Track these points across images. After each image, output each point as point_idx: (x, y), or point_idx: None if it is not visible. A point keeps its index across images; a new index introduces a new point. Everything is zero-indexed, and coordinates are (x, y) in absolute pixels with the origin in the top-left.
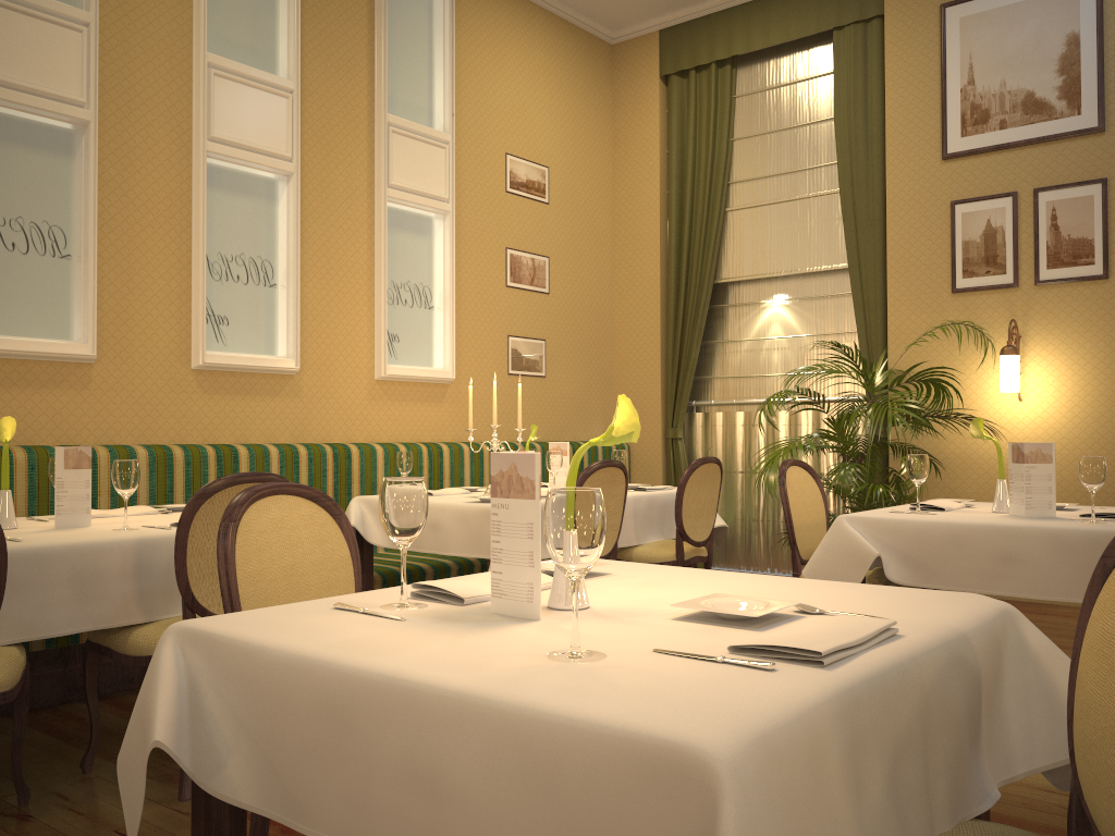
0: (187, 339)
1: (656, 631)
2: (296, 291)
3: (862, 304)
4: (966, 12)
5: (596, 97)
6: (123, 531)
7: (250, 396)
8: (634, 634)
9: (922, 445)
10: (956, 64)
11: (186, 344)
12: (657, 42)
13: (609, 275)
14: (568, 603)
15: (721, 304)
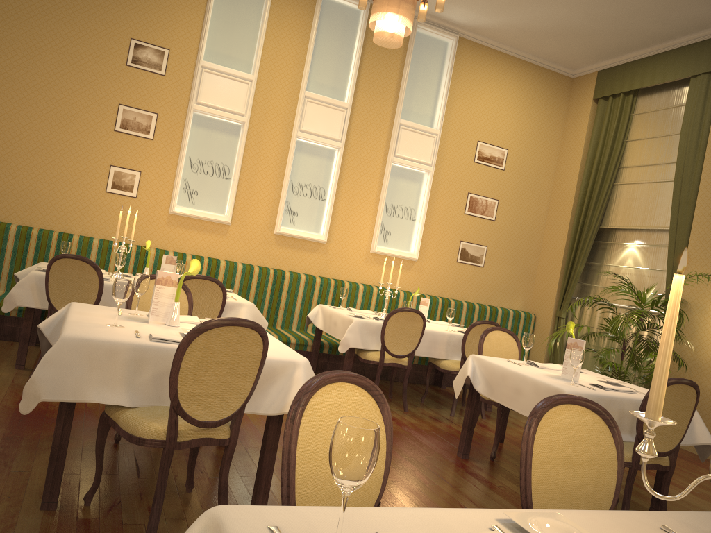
0: (274, 220)
1: (159, 331)
2: (332, 204)
3: (673, 253)
4: None
5: (553, 109)
6: None
7: (300, 250)
8: (152, 329)
9: (688, 350)
10: None
11: (273, 222)
12: (595, 78)
13: (544, 214)
14: (168, 323)
15: (603, 241)
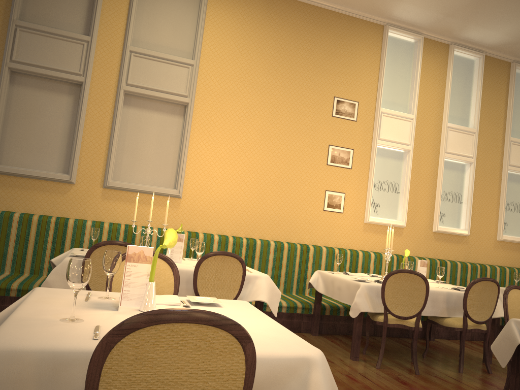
0: (432, 221)
1: None
2: (470, 205)
3: None
4: None
5: None
6: (439, 288)
7: (450, 243)
8: None
9: None
10: None
11: (431, 223)
12: None
13: None
14: None
15: None
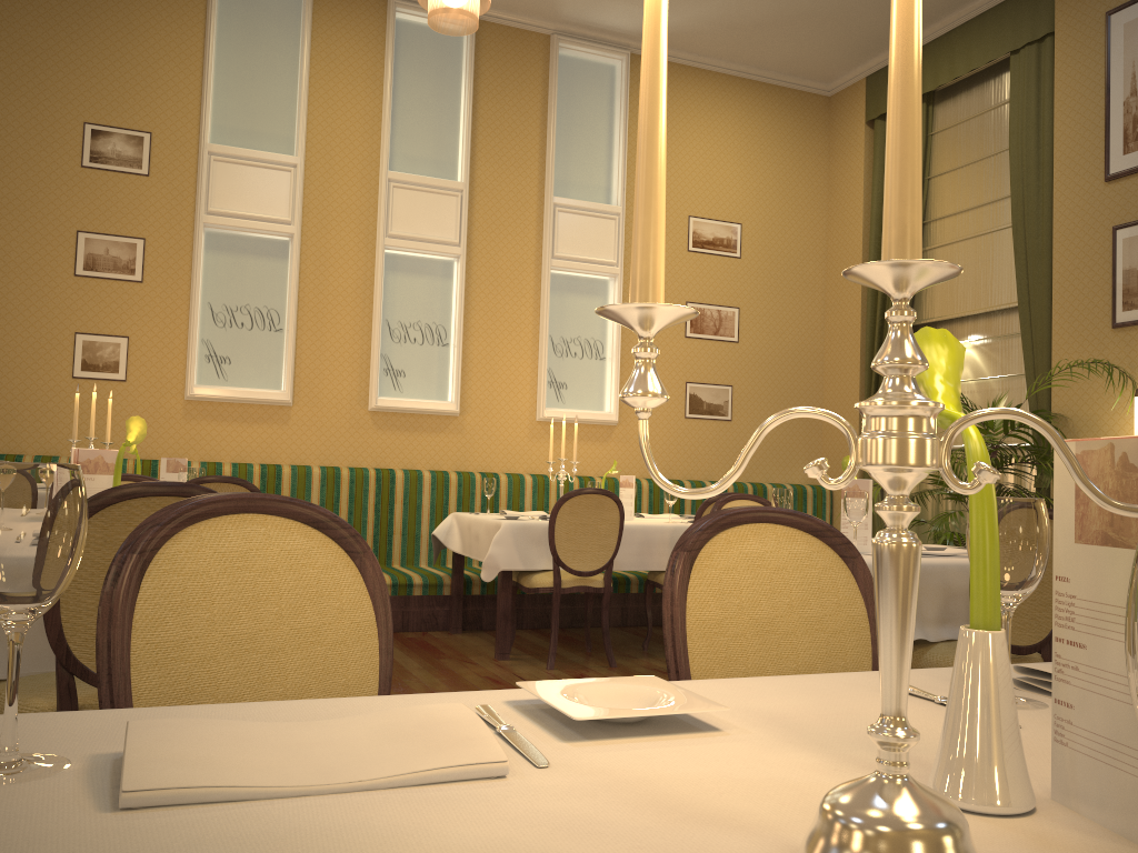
0: (366, 388)
1: None
2: (459, 348)
3: (1031, 343)
4: (1130, 17)
5: (806, 150)
6: None
7: (418, 432)
8: None
9: None
10: (1119, 75)
11: (365, 392)
12: (863, 89)
13: (819, 322)
14: None
15: None
